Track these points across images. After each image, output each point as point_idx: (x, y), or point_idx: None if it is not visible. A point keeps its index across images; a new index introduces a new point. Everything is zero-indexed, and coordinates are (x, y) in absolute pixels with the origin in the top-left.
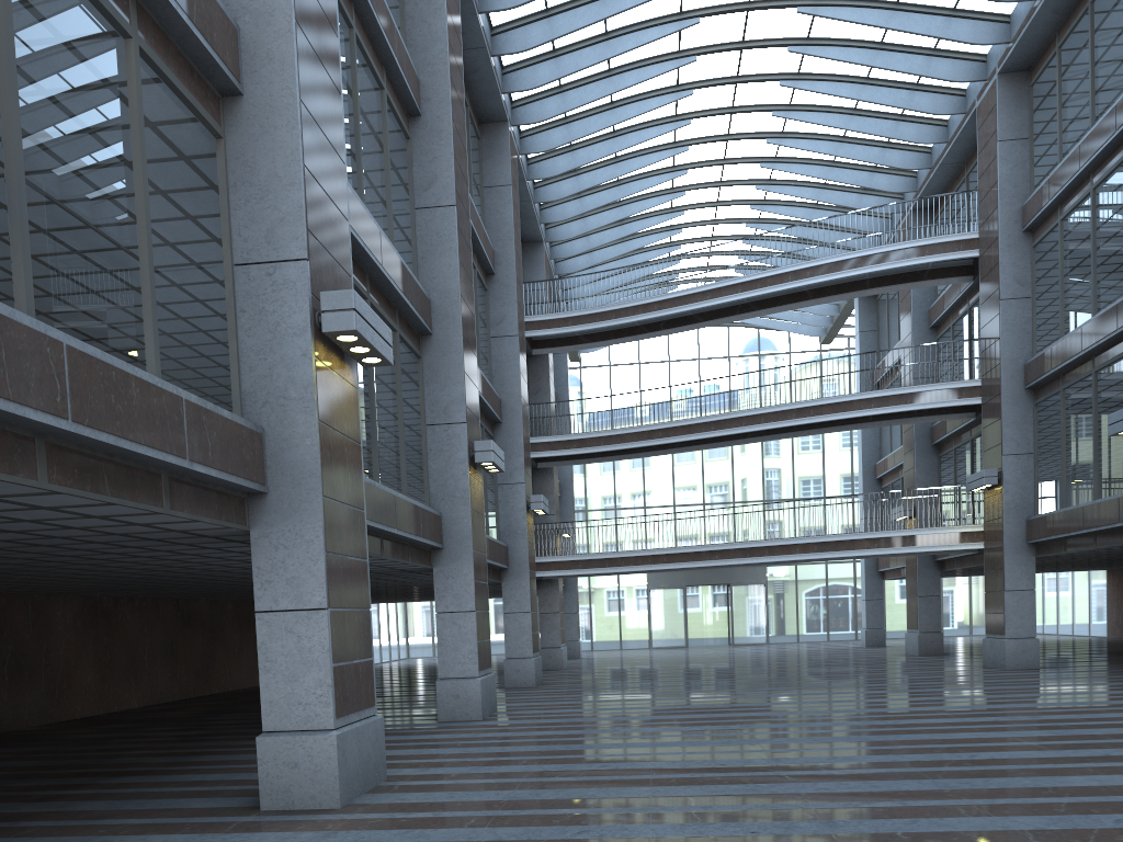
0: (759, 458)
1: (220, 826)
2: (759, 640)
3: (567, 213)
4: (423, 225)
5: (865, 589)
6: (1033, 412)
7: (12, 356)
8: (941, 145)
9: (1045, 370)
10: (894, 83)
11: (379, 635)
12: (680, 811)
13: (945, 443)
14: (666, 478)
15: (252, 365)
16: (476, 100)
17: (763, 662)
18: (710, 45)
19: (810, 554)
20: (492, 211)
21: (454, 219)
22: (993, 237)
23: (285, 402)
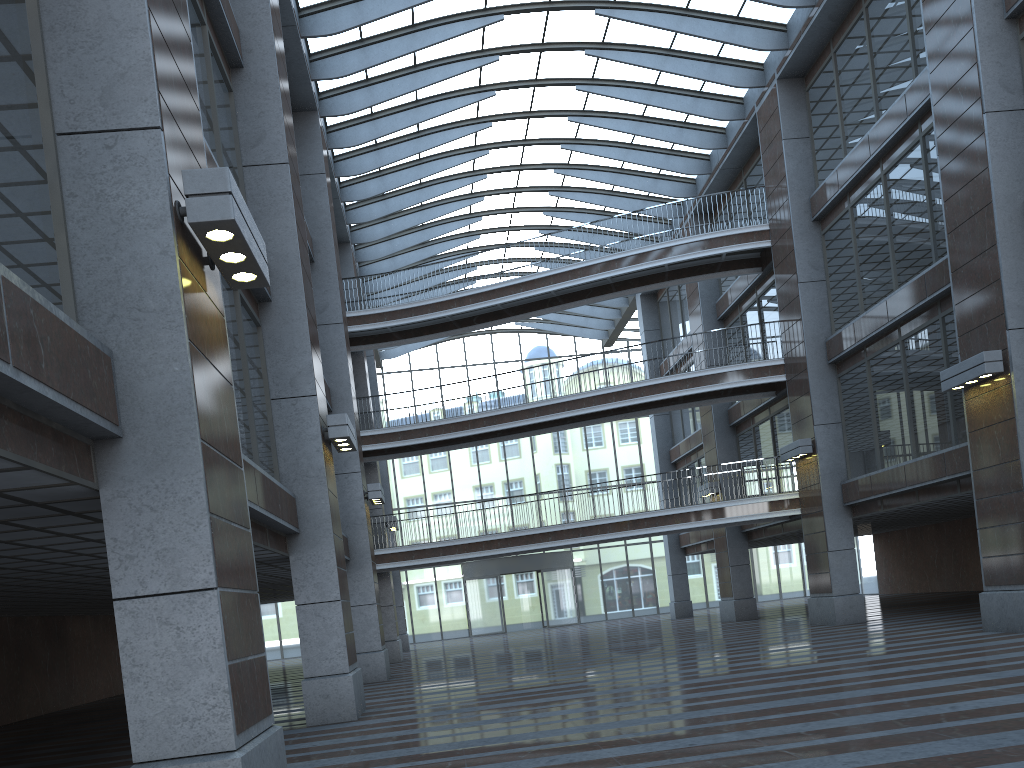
0: (557, 452)
1: None
2: (571, 621)
3: (373, 214)
4: (254, 184)
5: (671, 565)
6: (837, 385)
7: None
8: (720, 151)
9: (849, 343)
10: (679, 91)
11: None
12: None
13: (743, 423)
14: (472, 474)
15: (91, 267)
16: None
17: (596, 639)
18: (511, 46)
19: (641, 529)
20: (307, 198)
21: (288, 178)
22: (785, 227)
23: (141, 316)
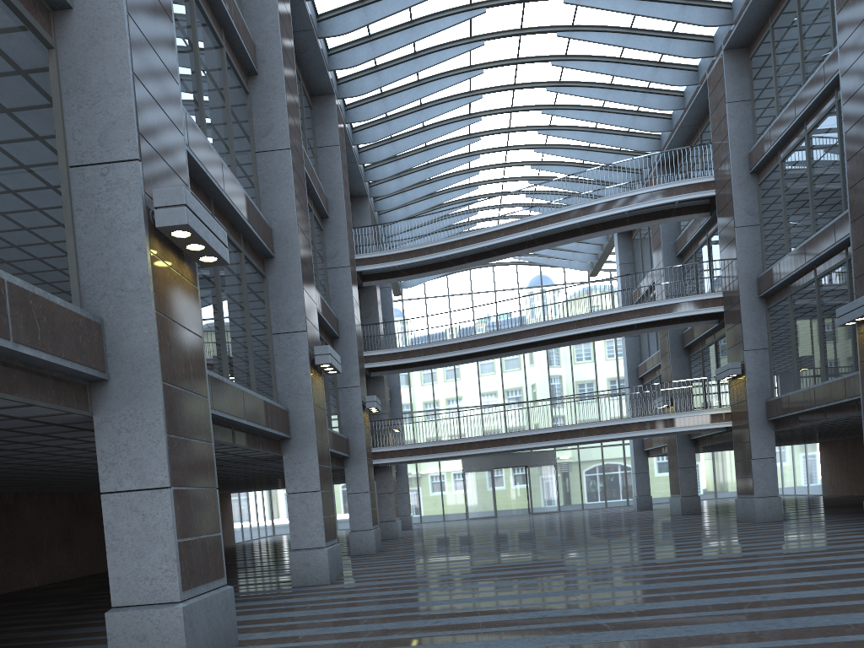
0: (545, 367)
1: None
2: (552, 509)
3: (386, 173)
4: (263, 166)
5: (635, 465)
6: (766, 316)
7: None
8: (679, 111)
9: (775, 280)
10: (641, 62)
11: (249, 517)
12: None
13: (694, 346)
14: (473, 384)
15: (90, 260)
16: (307, 76)
17: (559, 526)
18: (495, 32)
19: (594, 436)
20: (325, 166)
21: (289, 160)
22: (726, 178)
23: (123, 294)
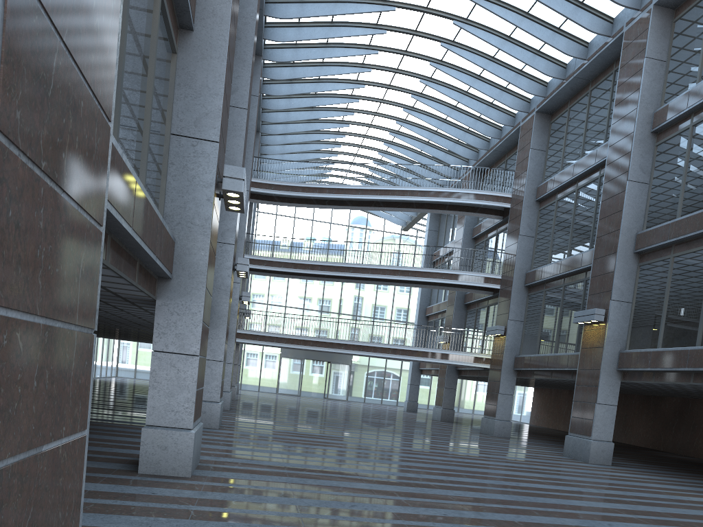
0: (357, 290)
1: (123, 481)
2: (342, 398)
3: (278, 119)
4: None
5: (411, 378)
6: (526, 299)
7: (123, 187)
8: (496, 139)
9: (537, 278)
10: (480, 99)
11: (102, 359)
12: (395, 499)
13: (472, 305)
14: (301, 291)
15: (173, 198)
16: None
17: (356, 413)
18: (387, 47)
19: (397, 355)
20: None
21: (245, 118)
22: (520, 199)
23: (191, 226)
